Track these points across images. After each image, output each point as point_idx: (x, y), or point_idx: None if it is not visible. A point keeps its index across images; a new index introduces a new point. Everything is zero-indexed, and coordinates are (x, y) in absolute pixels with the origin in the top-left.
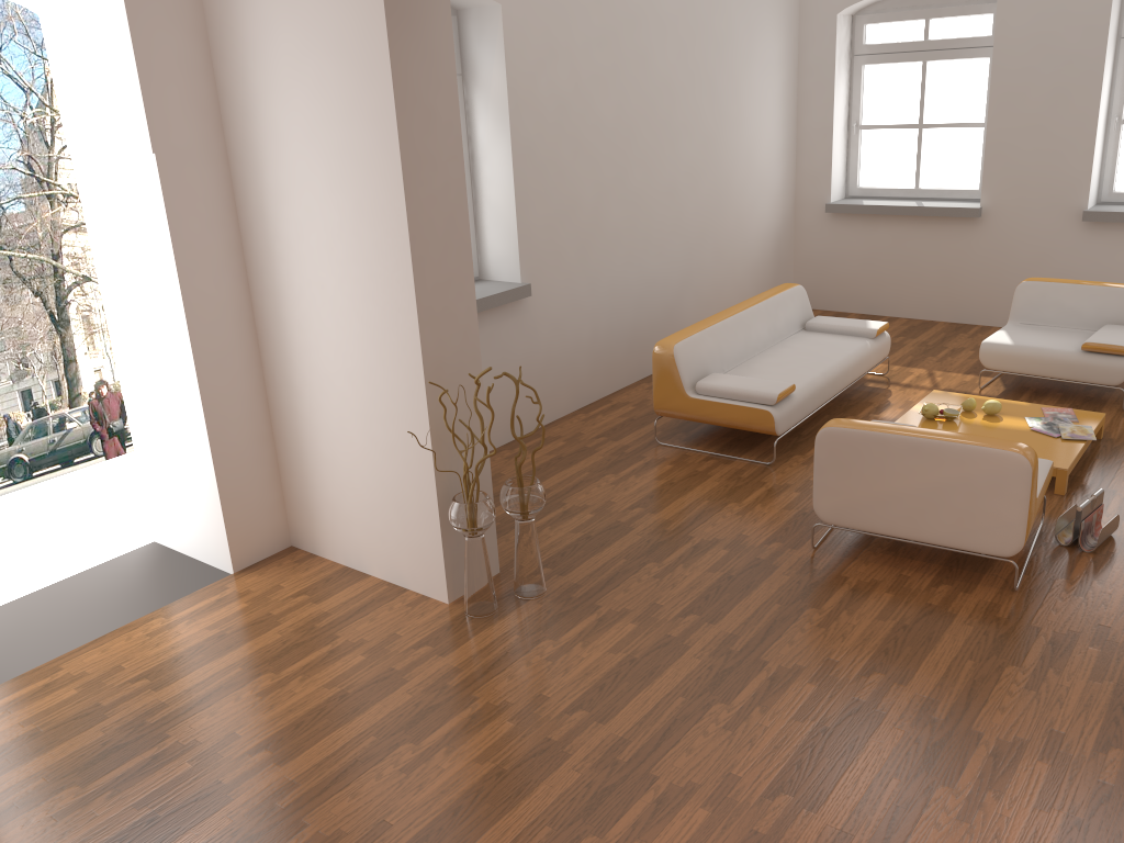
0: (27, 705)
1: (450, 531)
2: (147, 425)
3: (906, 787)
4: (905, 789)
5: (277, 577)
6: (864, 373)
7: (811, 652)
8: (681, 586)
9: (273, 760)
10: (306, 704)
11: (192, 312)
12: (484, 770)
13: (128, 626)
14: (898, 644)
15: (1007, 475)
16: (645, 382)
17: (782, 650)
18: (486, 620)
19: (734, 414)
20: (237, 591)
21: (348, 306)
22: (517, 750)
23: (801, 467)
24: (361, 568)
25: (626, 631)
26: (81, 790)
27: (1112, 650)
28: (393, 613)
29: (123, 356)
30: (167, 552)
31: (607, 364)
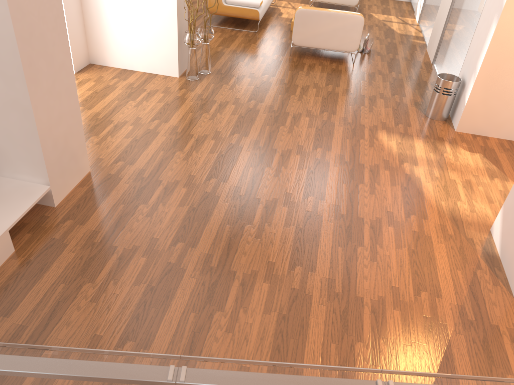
0: None
1: (179, 48)
2: None
3: (353, 107)
4: (353, 108)
5: (97, 74)
6: (272, 1)
7: (308, 81)
8: (255, 68)
9: (162, 122)
10: (156, 107)
11: None
12: (236, 116)
13: None
14: (331, 78)
15: (356, 24)
16: None
17: (300, 82)
18: (197, 81)
19: (243, 12)
20: (84, 79)
21: None
22: (242, 111)
23: (267, 33)
24: (132, 68)
25: (248, 80)
26: (98, 137)
27: (384, 75)
28: (160, 81)
29: None
30: None
31: None
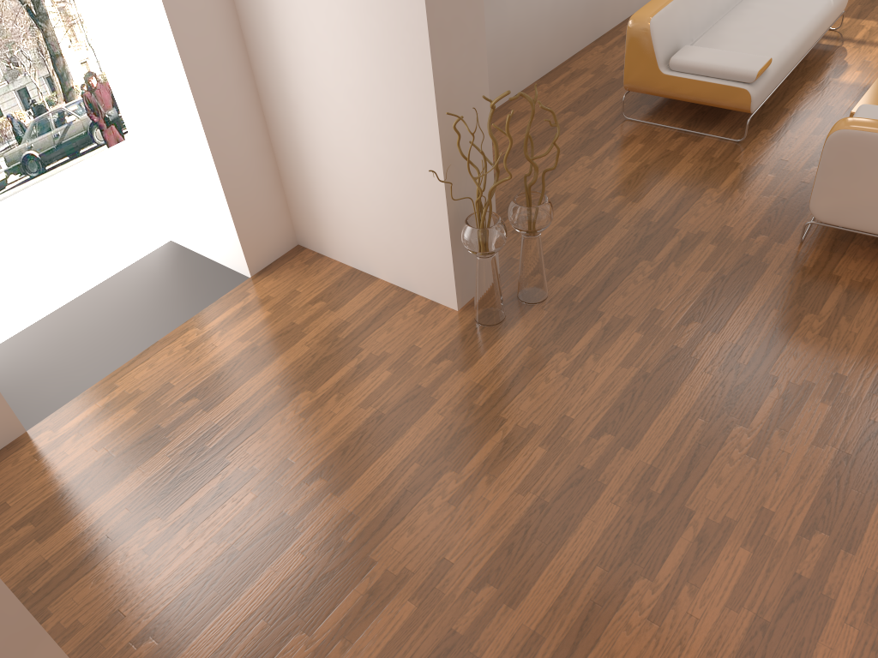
0: (95, 427)
1: (459, 248)
2: (148, 138)
3: None
4: None
5: (292, 282)
6: (823, 33)
7: (818, 366)
8: (677, 289)
9: (329, 489)
10: (347, 426)
11: (178, 28)
12: (527, 502)
13: (167, 338)
14: None
15: None
16: (599, 44)
17: (788, 364)
18: (497, 330)
19: (709, 92)
20: (258, 297)
21: (346, 20)
22: (554, 479)
23: (771, 144)
24: (369, 271)
25: (633, 342)
26: (163, 522)
27: None
28: (408, 321)
29: (112, 69)
30: (183, 248)
31: (566, 30)
